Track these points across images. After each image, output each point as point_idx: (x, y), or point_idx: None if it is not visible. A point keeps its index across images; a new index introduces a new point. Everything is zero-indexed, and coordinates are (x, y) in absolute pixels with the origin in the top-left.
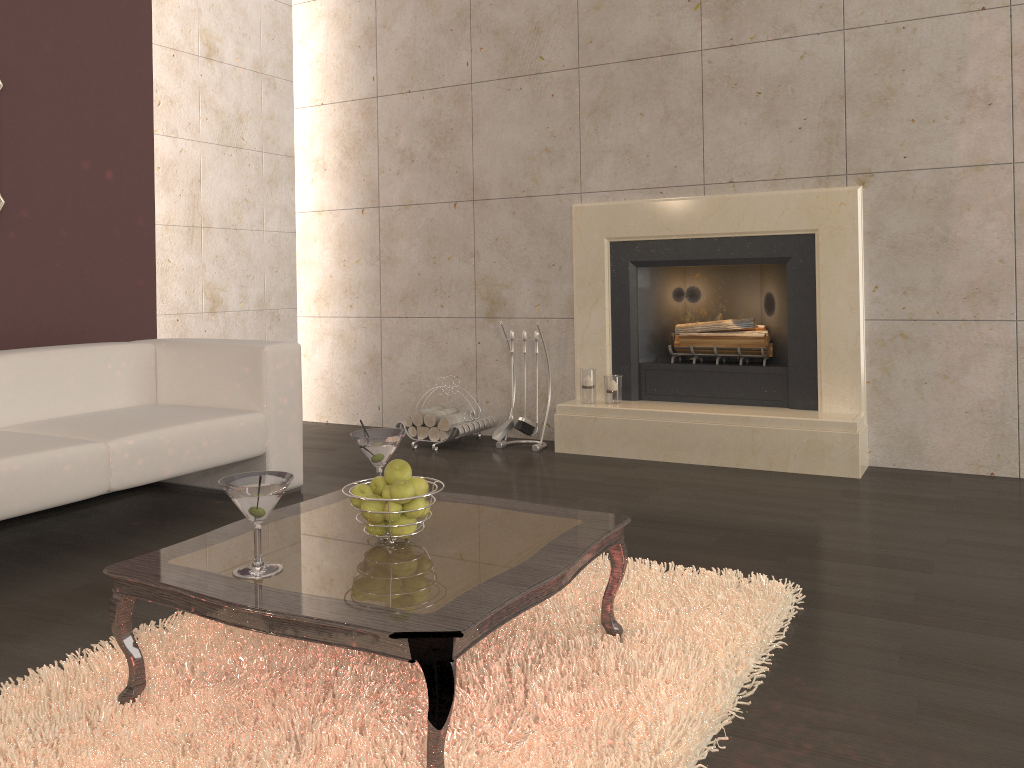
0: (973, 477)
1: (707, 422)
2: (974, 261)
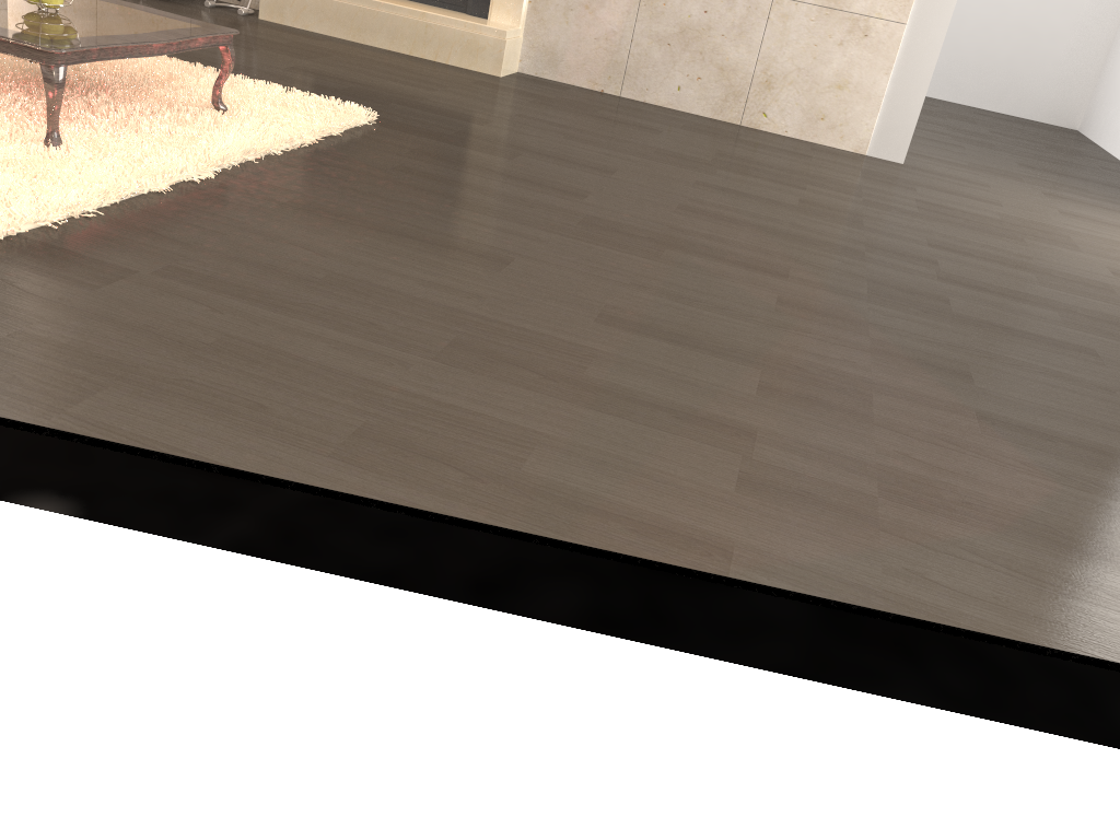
0: (587, 91)
1: (392, 12)
2: None
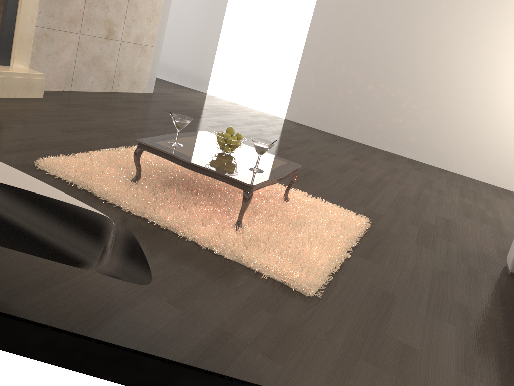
0: (62, 92)
1: None
2: (73, 8)
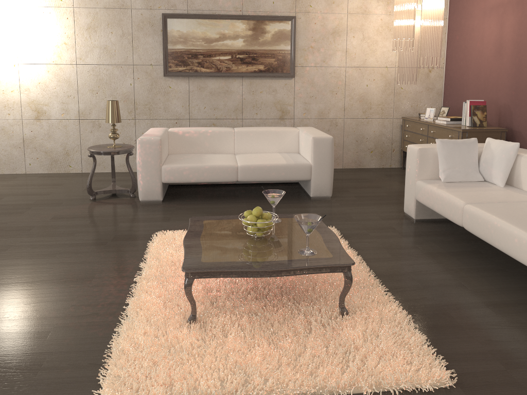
0: None
1: None
2: None
